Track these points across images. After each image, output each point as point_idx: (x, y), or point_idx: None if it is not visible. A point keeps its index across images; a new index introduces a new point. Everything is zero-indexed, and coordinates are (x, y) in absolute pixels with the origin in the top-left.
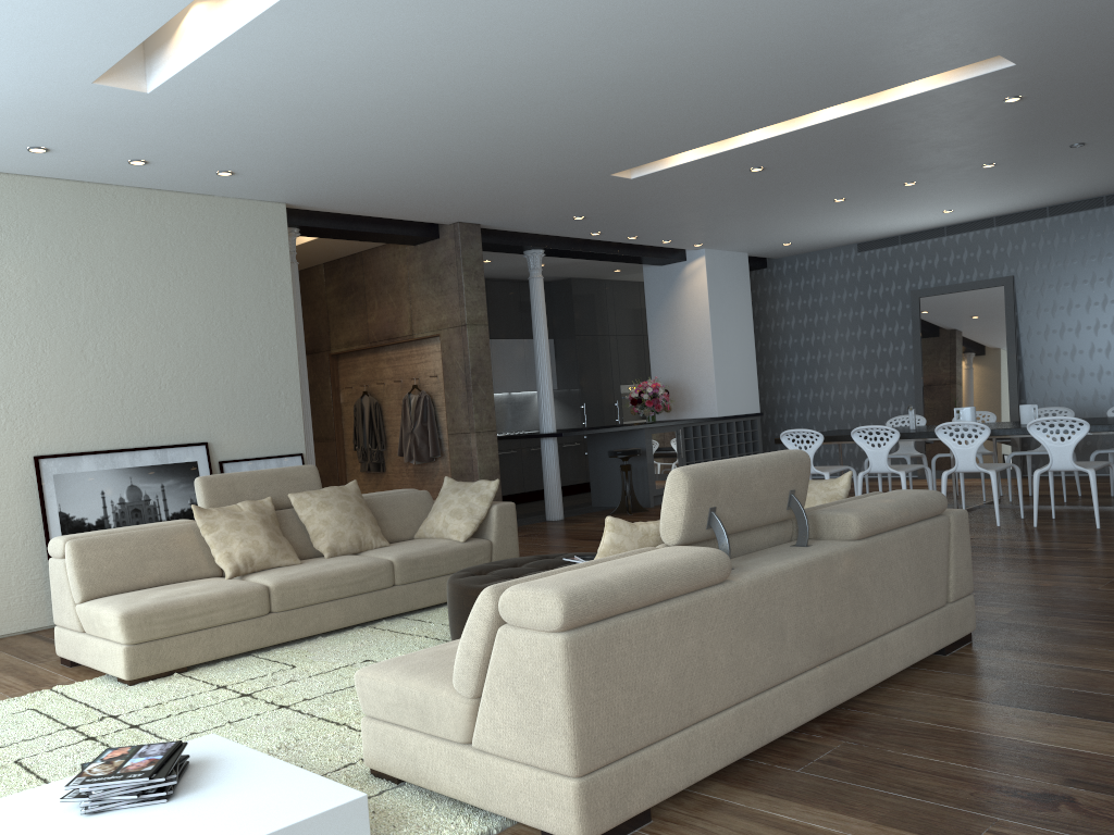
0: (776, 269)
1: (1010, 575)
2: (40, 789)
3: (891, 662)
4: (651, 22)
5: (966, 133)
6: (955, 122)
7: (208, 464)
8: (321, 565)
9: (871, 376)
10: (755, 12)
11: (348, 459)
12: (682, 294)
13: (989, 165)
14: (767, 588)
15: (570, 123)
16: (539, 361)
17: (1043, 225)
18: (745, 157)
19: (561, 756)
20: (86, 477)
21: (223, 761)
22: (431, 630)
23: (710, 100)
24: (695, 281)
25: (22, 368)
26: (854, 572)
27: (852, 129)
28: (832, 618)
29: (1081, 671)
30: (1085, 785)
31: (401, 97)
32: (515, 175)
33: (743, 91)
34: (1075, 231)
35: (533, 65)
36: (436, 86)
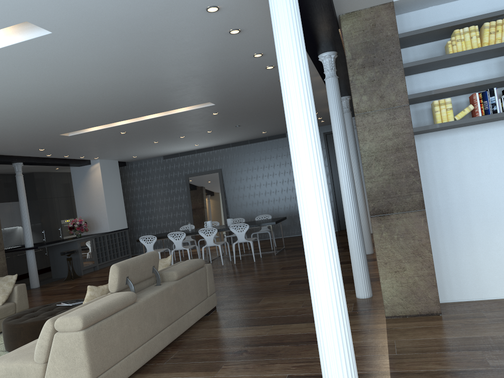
0: (130, 166)
1: (227, 283)
2: None
3: (191, 321)
4: (84, 88)
5: (201, 122)
6: (197, 119)
7: None
8: None
9: (172, 209)
10: (125, 87)
11: None
12: (90, 179)
13: (209, 131)
14: (149, 302)
15: (44, 117)
16: (23, 214)
17: (230, 150)
18: (119, 129)
19: (85, 374)
20: None
21: None
22: None
23: (106, 111)
24: (96, 173)
25: None
26: (177, 291)
27: (160, 121)
28: (171, 309)
29: (249, 312)
30: (250, 345)
31: None
32: (13, 135)
33: (119, 109)
34: (240, 152)
35: (31, 99)
36: None
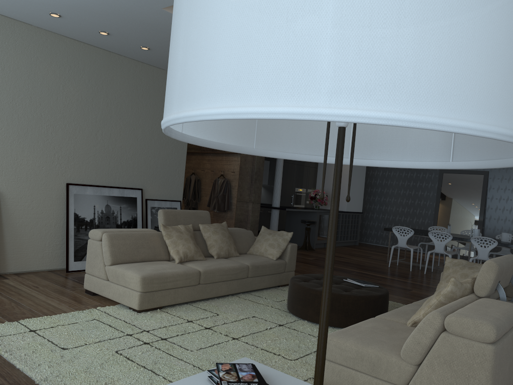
0: None
1: None
2: (185, 381)
3: None
4: None
5: None
6: None
7: (141, 199)
8: (218, 263)
9: (414, 204)
10: None
11: None
12: None
13: None
14: None
15: None
16: (277, 173)
17: None
18: None
19: None
20: (88, 197)
21: (271, 377)
22: (270, 303)
23: None
24: None
25: (68, 138)
26: None
27: None
28: None
29: None
30: None
31: None
32: None
33: None
34: None
35: None
36: None
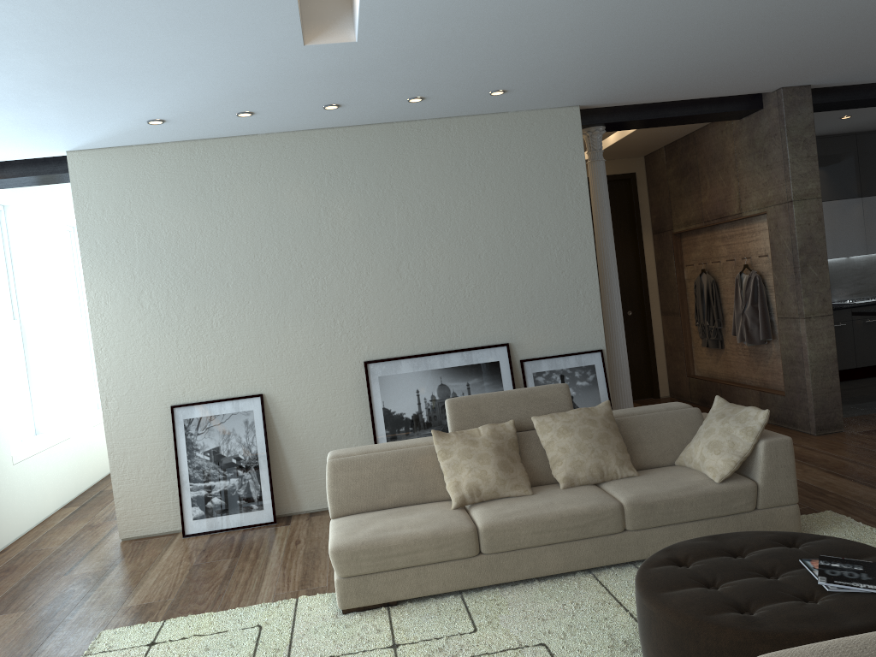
0: None
1: None
2: None
3: None
4: None
5: None
6: None
7: (508, 364)
8: (543, 503)
9: None
10: None
11: (692, 332)
12: None
13: None
14: None
15: None
16: None
17: None
18: None
19: None
20: (404, 378)
21: None
22: None
23: None
24: None
25: (351, 289)
26: None
27: None
28: None
29: None
30: None
31: None
32: (819, 26)
33: None
34: None
35: None
36: None
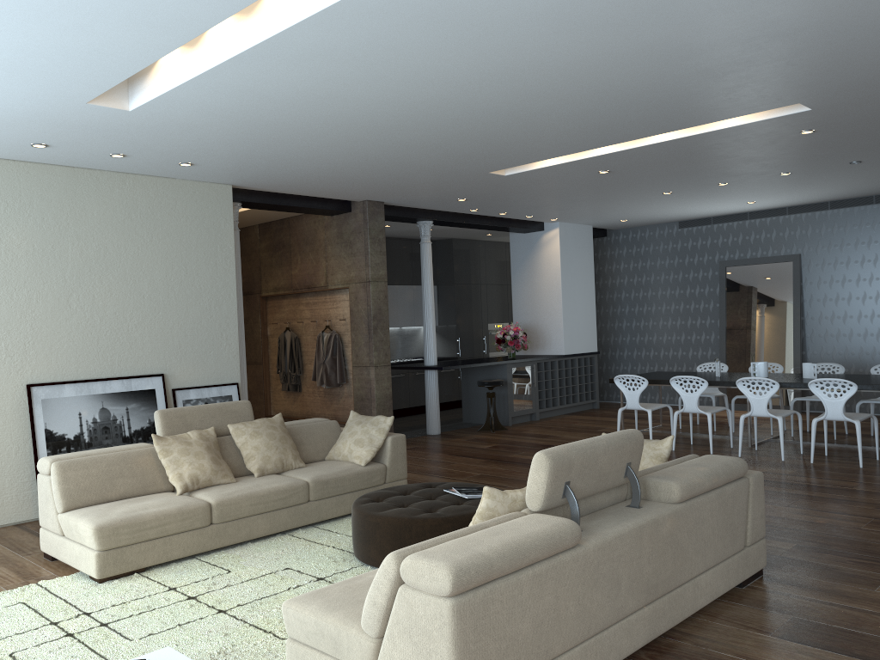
0: (614, 237)
1: (792, 510)
2: None
3: (701, 598)
4: (529, 75)
5: (769, 152)
6: (761, 145)
7: (163, 391)
8: (252, 485)
9: (686, 326)
10: (611, 71)
11: (272, 379)
12: (540, 256)
13: (785, 174)
14: (608, 549)
15: (460, 138)
16: (425, 309)
17: (825, 216)
18: (595, 163)
19: None
20: (67, 401)
21: None
22: (337, 540)
23: (571, 126)
24: (550, 247)
25: (20, 314)
26: (675, 530)
27: (680, 148)
28: (657, 567)
29: (848, 609)
30: None
31: (329, 118)
32: (414, 171)
33: (597, 121)
34: (850, 221)
35: (434, 100)
36: (357, 112)
